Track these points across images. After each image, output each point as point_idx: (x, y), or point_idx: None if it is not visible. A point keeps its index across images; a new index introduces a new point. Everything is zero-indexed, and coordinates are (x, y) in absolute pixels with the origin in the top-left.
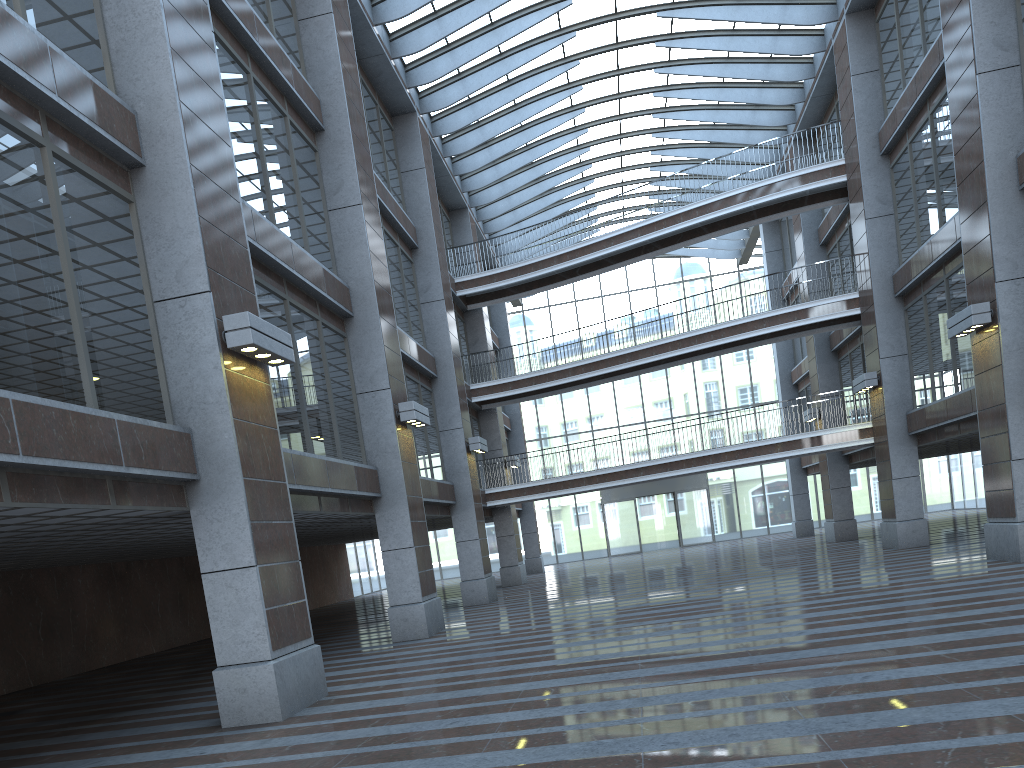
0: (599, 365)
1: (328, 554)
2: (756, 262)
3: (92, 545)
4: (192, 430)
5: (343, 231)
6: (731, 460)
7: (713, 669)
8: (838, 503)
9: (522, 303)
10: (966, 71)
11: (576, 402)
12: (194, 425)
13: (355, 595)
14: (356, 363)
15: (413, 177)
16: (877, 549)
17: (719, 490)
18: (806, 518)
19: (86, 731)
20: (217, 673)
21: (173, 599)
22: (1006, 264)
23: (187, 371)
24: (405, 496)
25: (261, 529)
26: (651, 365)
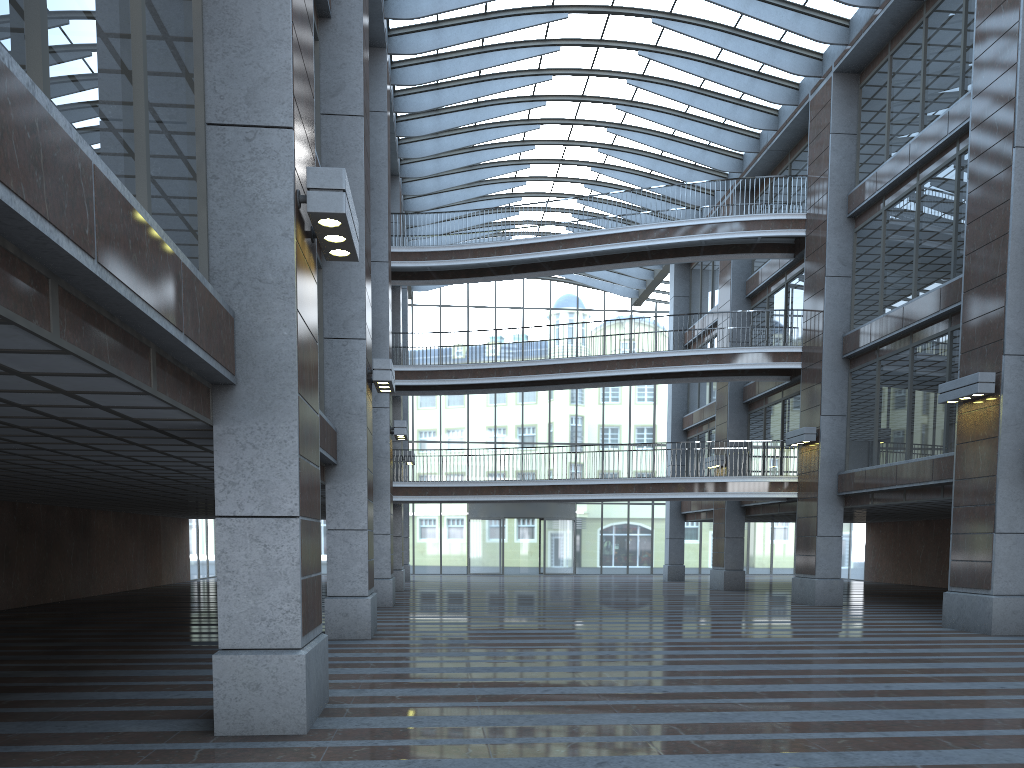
0: (528, 371)
1: (170, 527)
2: (649, 306)
3: None
4: (235, 314)
5: (336, 142)
6: (655, 492)
7: (860, 722)
8: (730, 552)
9: (412, 297)
10: (1000, 142)
11: (455, 410)
12: (239, 308)
13: (191, 578)
14: (329, 301)
15: (372, 119)
16: (789, 603)
17: (586, 523)
18: (679, 563)
19: None
20: (220, 658)
21: None
22: (1015, 339)
23: (241, 231)
24: (366, 469)
25: (304, 469)
26: (577, 382)
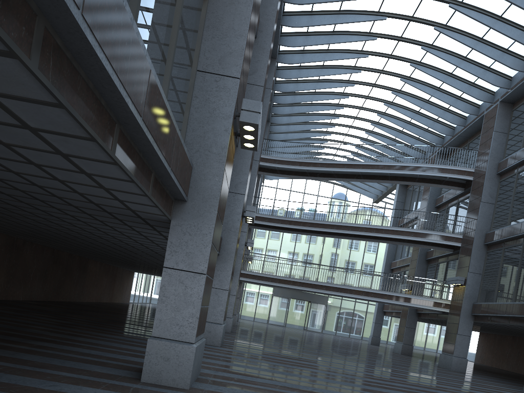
0: (318, 225)
1: (125, 274)
2: (381, 204)
3: (42, 221)
4: (193, 166)
5: (248, 97)
6: (374, 297)
7: None
8: (407, 335)
9: (264, 181)
10: None
11: (275, 240)
12: (196, 163)
13: (130, 301)
14: None
15: None
16: (436, 366)
17: (332, 308)
18: (377, 336)
19: (17, 350)
20: (151, 341)
21: (41, 271)
22: None
23: (204, 125)
24: (233, 259)
25: (212, 250)
26: (342, 235)
